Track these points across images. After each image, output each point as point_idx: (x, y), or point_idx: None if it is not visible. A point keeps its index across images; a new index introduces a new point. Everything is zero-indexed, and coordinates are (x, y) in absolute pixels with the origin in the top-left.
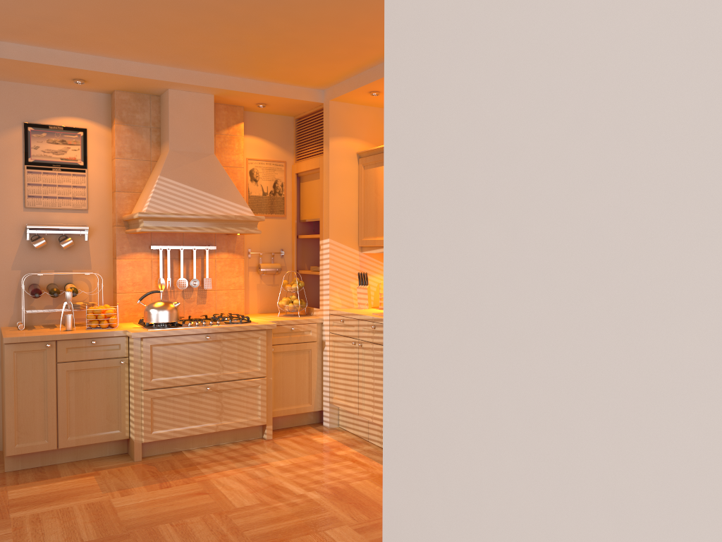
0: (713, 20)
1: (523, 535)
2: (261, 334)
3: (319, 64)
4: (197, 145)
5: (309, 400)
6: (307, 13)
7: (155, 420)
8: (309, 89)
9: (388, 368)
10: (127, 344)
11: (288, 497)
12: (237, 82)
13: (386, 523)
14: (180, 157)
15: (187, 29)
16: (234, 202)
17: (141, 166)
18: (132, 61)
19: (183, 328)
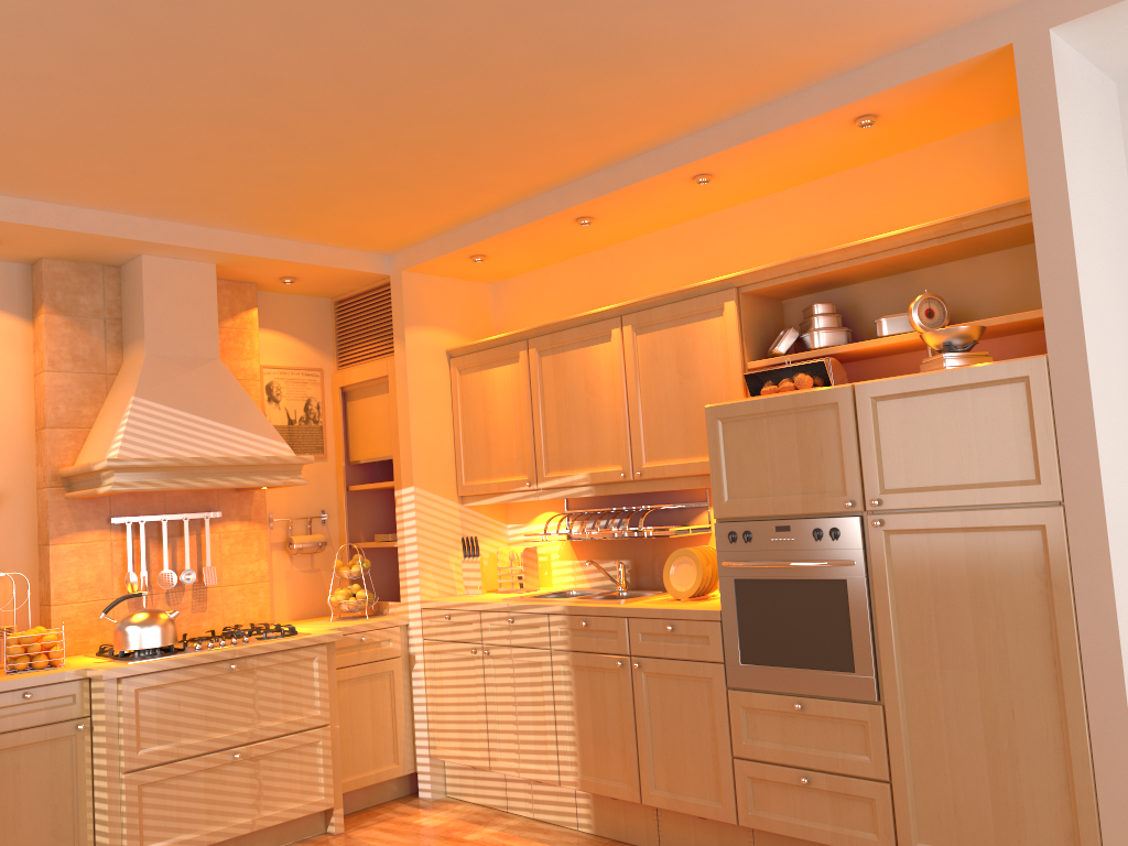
0: None
1: None
2: (320, 652)
3: (401, 214)
4: (192, 344)
5: (394, 757)
6: (418, 133)
7: (146, 825)
8: (367, 253)
9: None
10: (89, 693)
11: None
12: (259, 242)
13: None
14: (164, 365)
15: (211, 156)
16: (261, 436)
17: (90, 382)
18: (88, 208)
19: (190, 654)
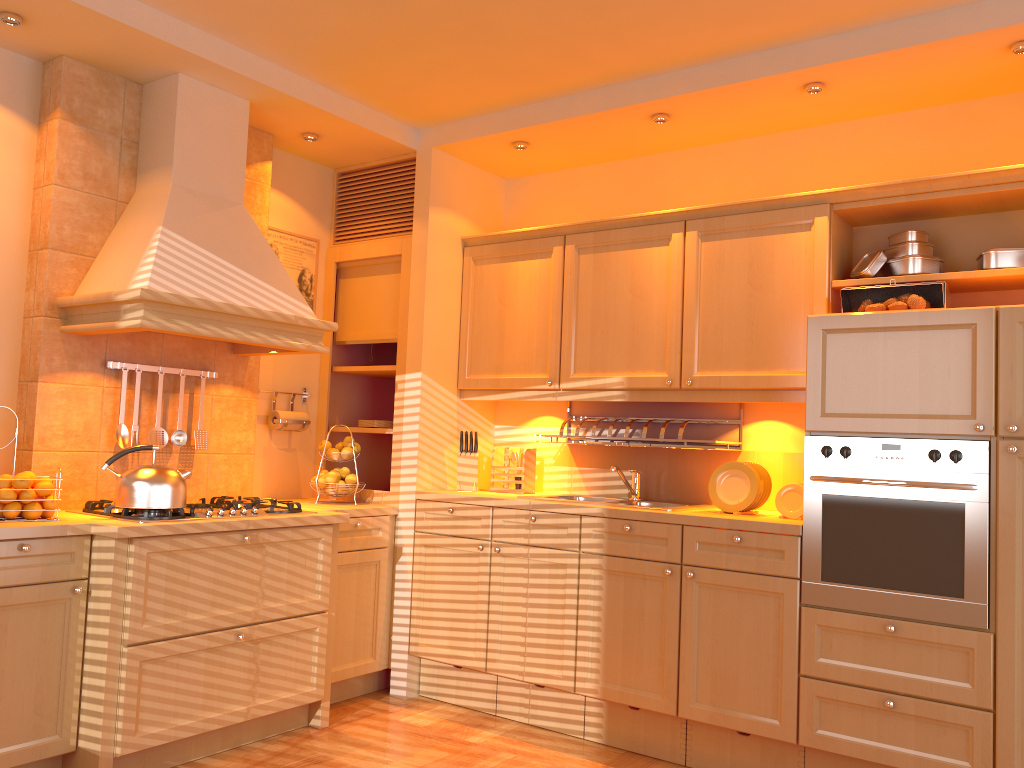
0: None
1: None
2: (326, 533)
3: (470, 79)
4: (218, 183)
5: (371, 651)
6: None
7: (143, 706)
8: (399, 123)
9: None
10: (89, 553)
11: None
12: (304, 85)
13: None
14: (191, 200)
15: None
16: (285, 294)
17: (99, 207)
18: (143, 1)
19: (203, 520)
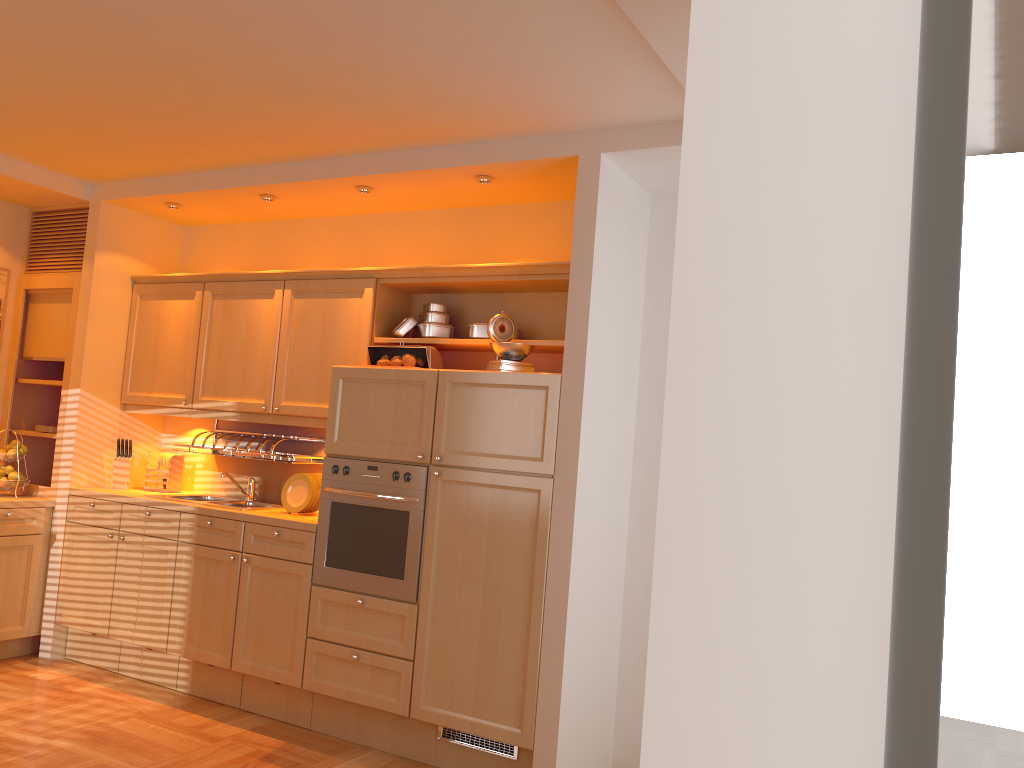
0: (751, 408)
1: (708, 499)
2: None
3: (108, 156)
4: None
5: (21, 620)
6: (130, 102)
7: None
8: (72, 179)
9: (661, 469)
10: None
11: (22, 749)
12: None
13: (658, 511)
14: None
15: None
16: None
17: None
18: None
19: None
